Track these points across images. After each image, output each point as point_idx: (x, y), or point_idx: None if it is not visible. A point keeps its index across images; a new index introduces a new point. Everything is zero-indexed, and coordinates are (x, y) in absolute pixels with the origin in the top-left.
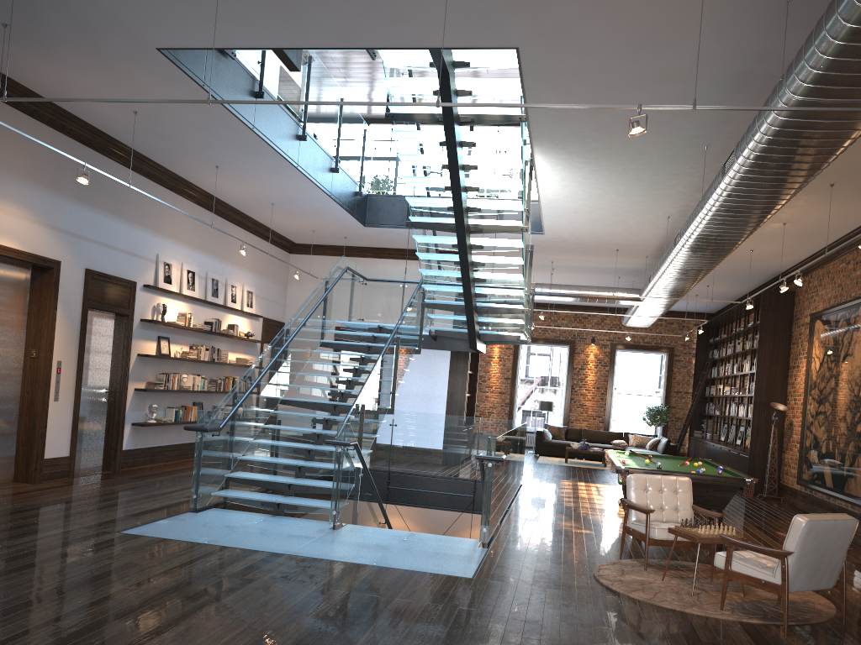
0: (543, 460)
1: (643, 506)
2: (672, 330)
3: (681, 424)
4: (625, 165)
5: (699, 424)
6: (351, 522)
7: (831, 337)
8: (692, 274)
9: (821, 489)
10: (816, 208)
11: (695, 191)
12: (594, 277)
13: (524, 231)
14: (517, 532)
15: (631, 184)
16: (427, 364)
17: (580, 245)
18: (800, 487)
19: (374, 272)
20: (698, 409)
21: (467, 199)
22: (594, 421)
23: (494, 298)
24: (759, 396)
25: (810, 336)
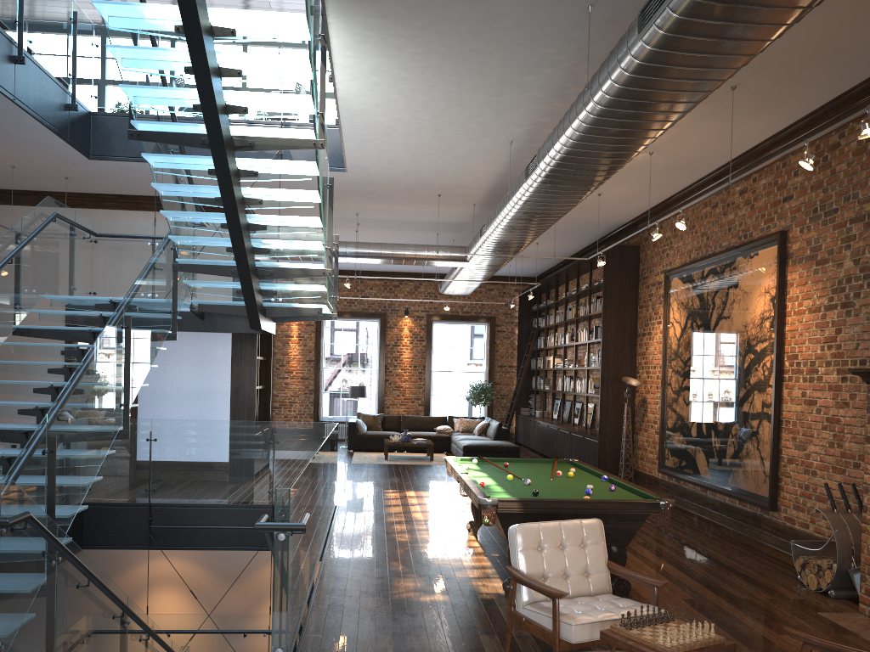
0: (359, 459)
1: (545, 584)
2: (492, 297)
3: (507, 402)
4: (465, 44)
5: (525, 400)
6: (41, 650)
7: (697, 297)
8: (540, 220)
9: (694, 480)
10: (697, 129)
11: (555, 96)
12: (407, 235)
13: (318, 147)
14: (336, 620)
15: (470, 82)
16: (201, 350)
17: (393, 189)
18: (661, 475)
19: (108, 225)
20: (524, 384)
21: (223, 90)
22: (413, 404)
23: (282, 254)
24: (607, 370)
25: (666, 297)
